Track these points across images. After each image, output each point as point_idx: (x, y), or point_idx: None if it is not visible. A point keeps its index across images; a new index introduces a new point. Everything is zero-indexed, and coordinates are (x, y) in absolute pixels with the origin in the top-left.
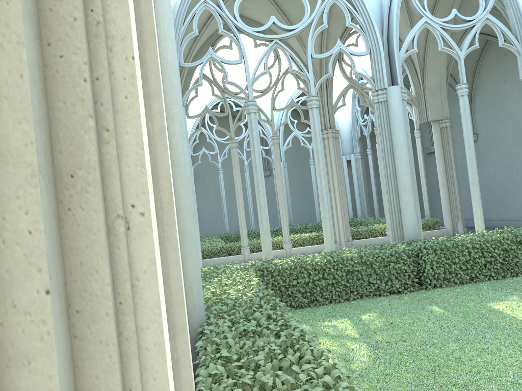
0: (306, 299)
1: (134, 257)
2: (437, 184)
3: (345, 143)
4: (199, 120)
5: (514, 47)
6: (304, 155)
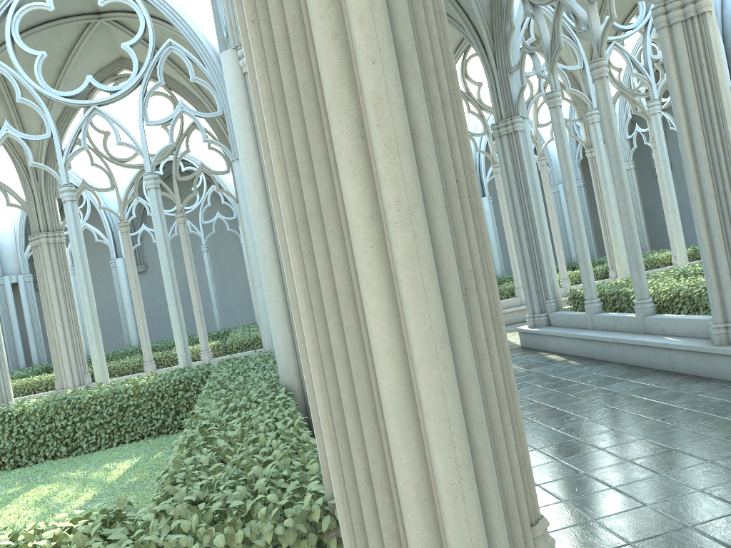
0: None
1: None
2: None
3: (559, 169)
4: None
5: None
6: (494, 190)
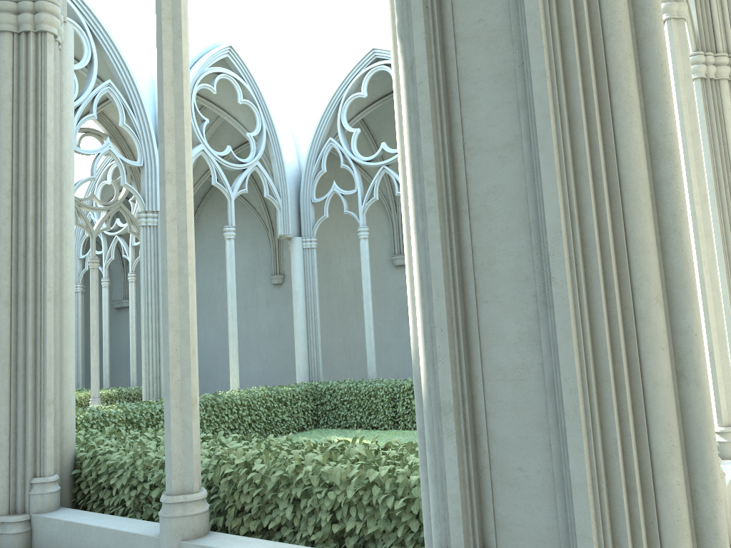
0: None
1: None
2: (125, 350)
3: None
4: None
5: (277, 201)
6: None
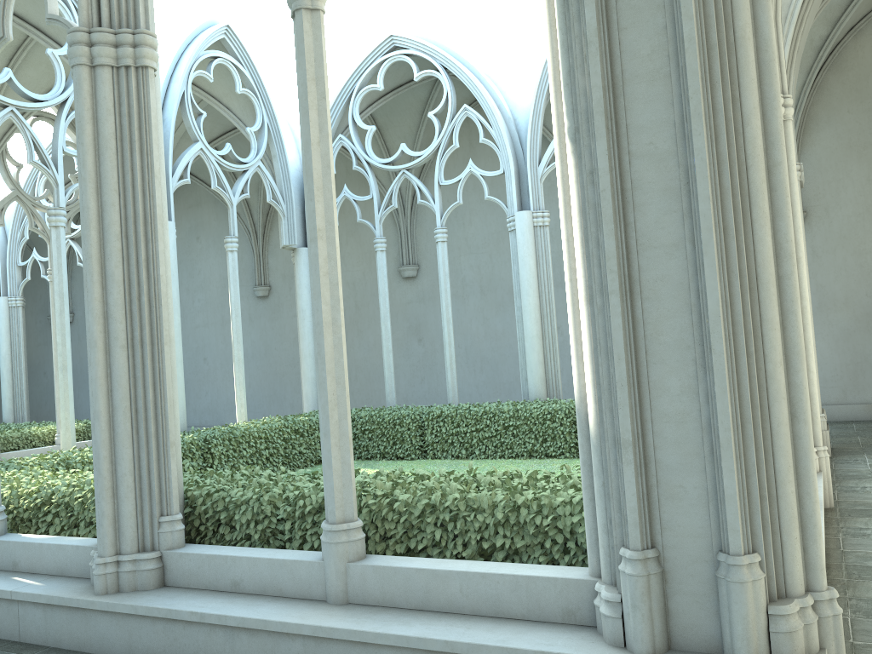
0: None
1: None
2: None
3: None
4: None
5: (280, 206)
6: None
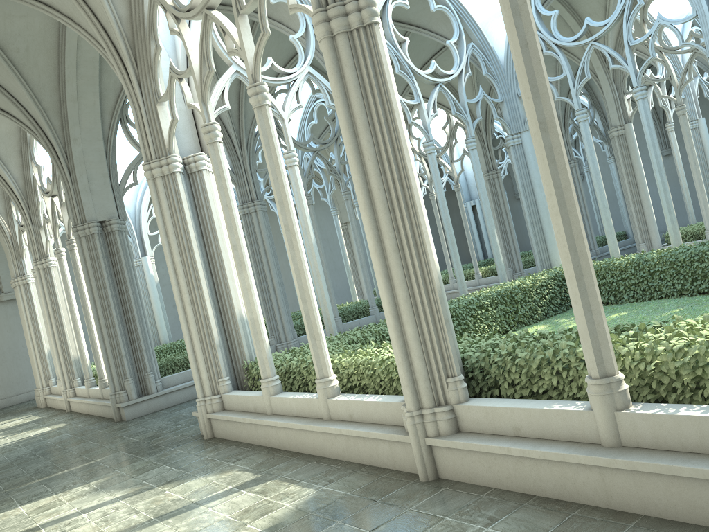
0: (613, 297)
1: (206, 305)
2: None
3: None
4: None
5: None
6: None
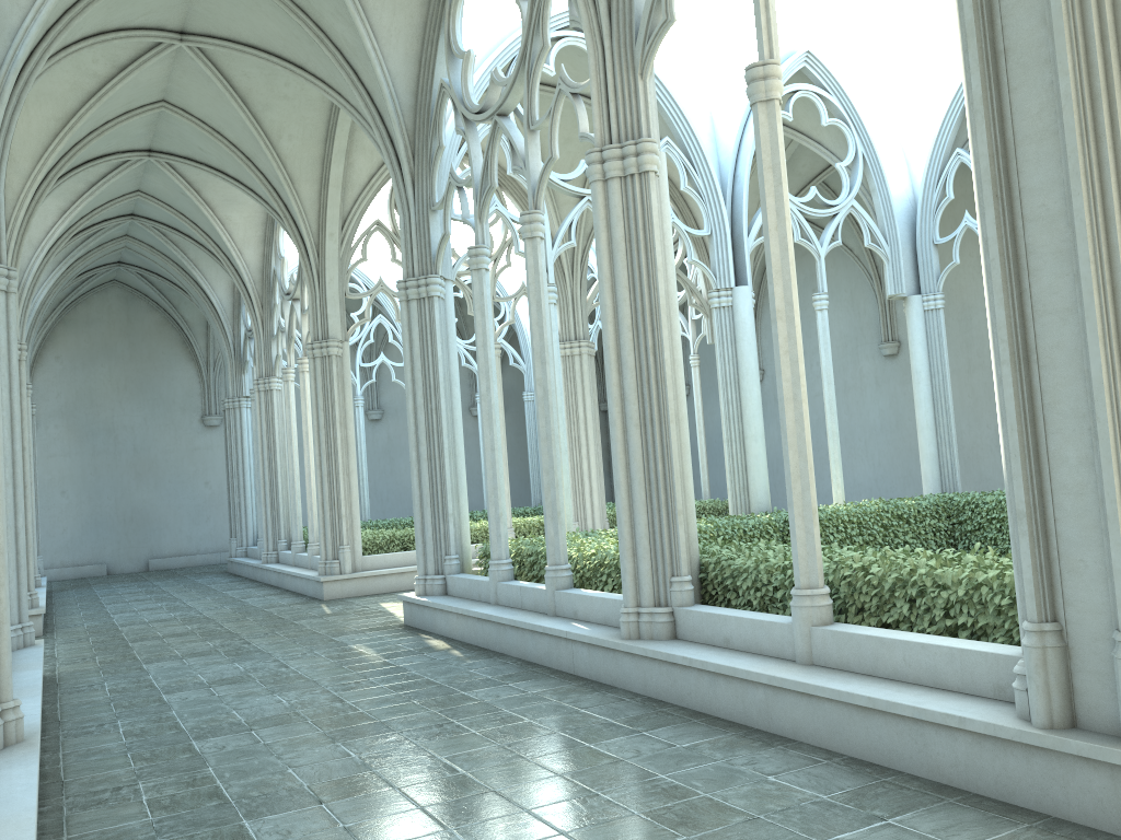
0: None
1: None
2: None
3: None
4: (368, 303)
5: (882, 249)
6: None
